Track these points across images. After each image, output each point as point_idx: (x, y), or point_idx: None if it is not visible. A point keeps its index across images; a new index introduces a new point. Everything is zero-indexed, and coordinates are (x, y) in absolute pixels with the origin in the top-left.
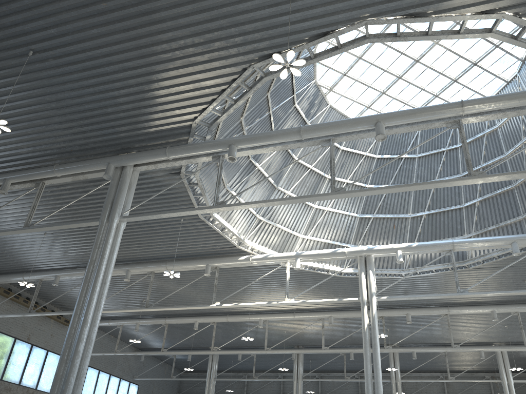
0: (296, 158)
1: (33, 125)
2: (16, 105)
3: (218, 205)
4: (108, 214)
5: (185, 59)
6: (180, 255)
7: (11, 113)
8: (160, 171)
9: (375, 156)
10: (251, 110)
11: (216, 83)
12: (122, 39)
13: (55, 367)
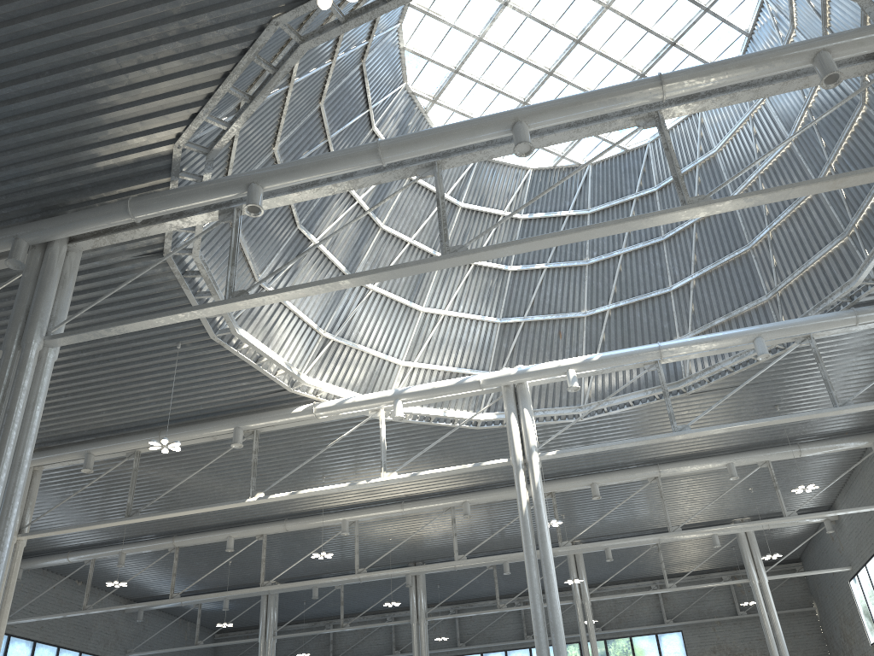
0: (382, 225)
1: None
2: None
3: (233, 298)
4: (19, 333)
5: (142, 11)
6: (185, 415)
7: None
8: (123, 251)
9: (519, 216)
10: (292, 133)
11: (210, 61)
12: None
13: None
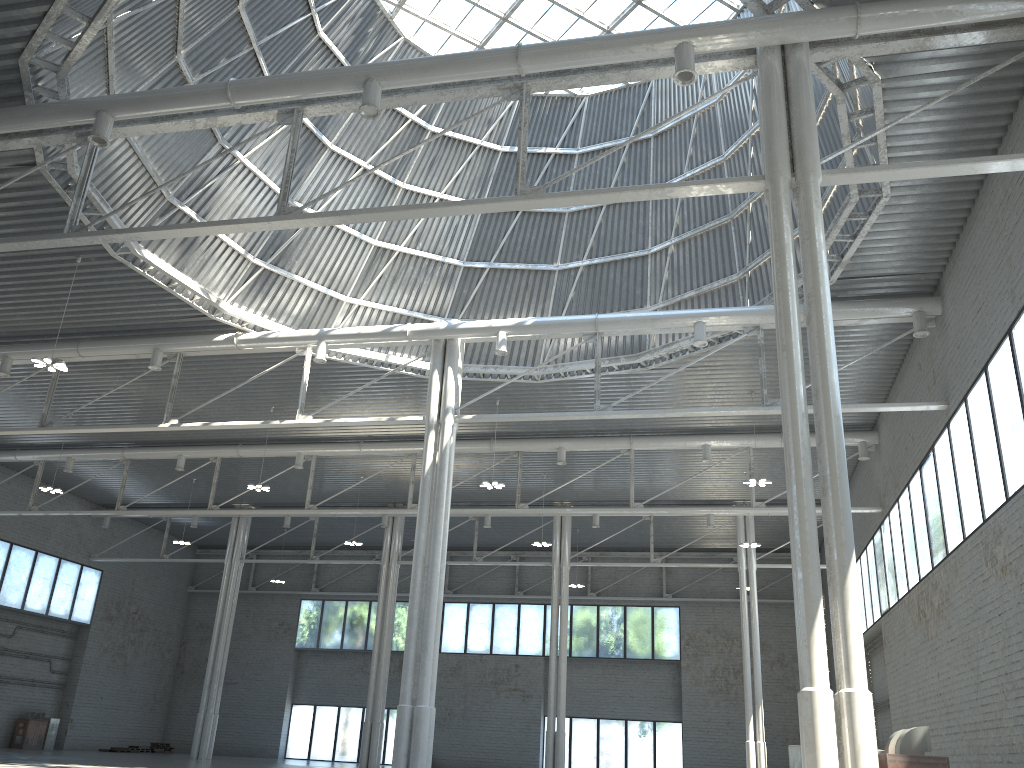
0: (331, 145)
1: None
2: None
3: (70, 233)
4: None
5: None
6: (106, 329)
7: None
8: None
9: (498, 148)
10: (202, 40)
11: None
12: None
13: None
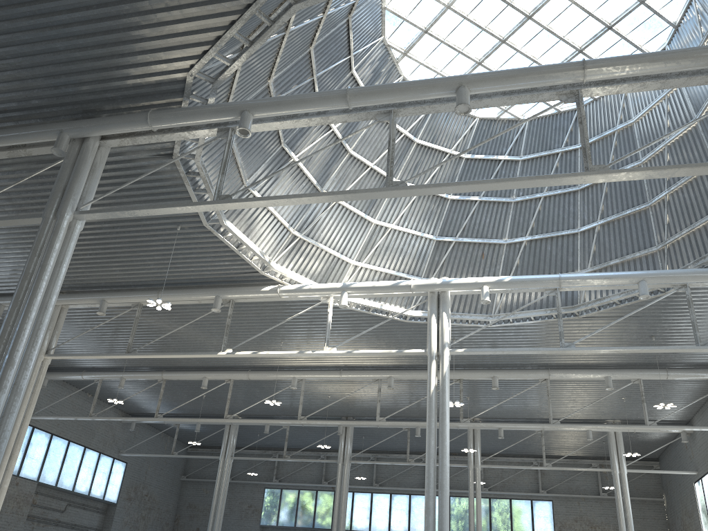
0: (350, 150)
1: None
2: None
3: (219, 200)
4: (56, 206)
5: None
6: (179, 281)
7: None
8: (142, 150)
9: (463, 155)
10: (285, 70)
11: (221, 10)
12: None
13: None
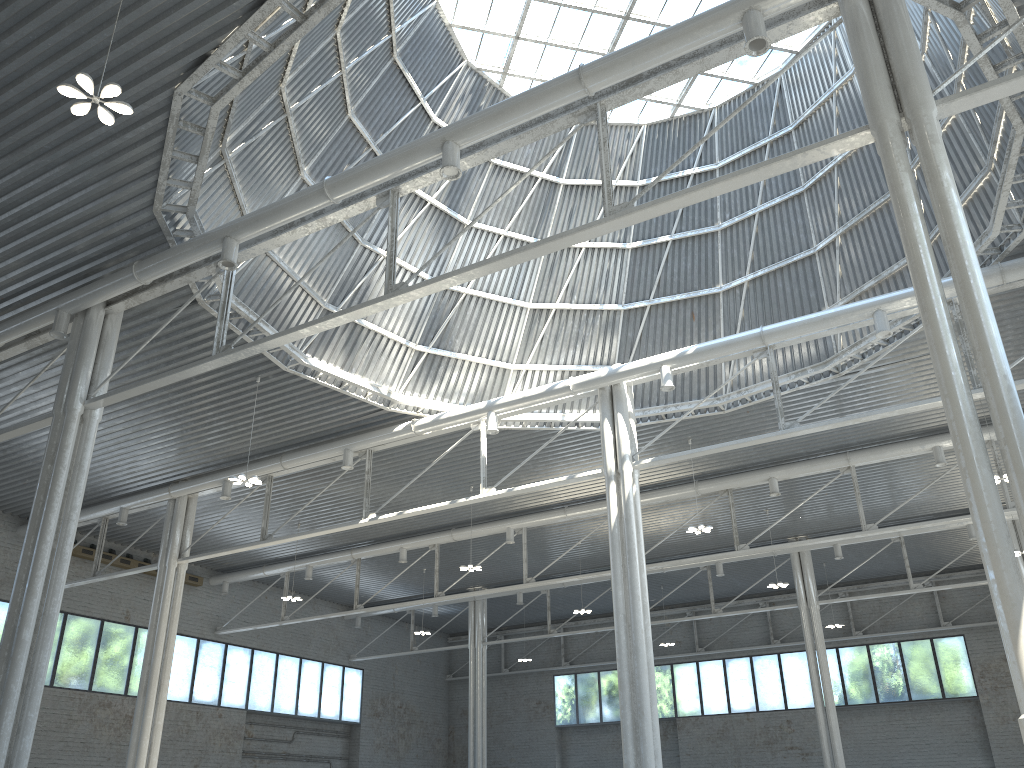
0: (467, 221)
1: None
2: None
3: (217, 354)
4: (64, 400)
5: (63, 107)
6: (302, 439)
7: None
8: (165, 304)
9: (634, 183)
10: (322, 153)
11: (144, 134)
12: None
13: (188, 658)
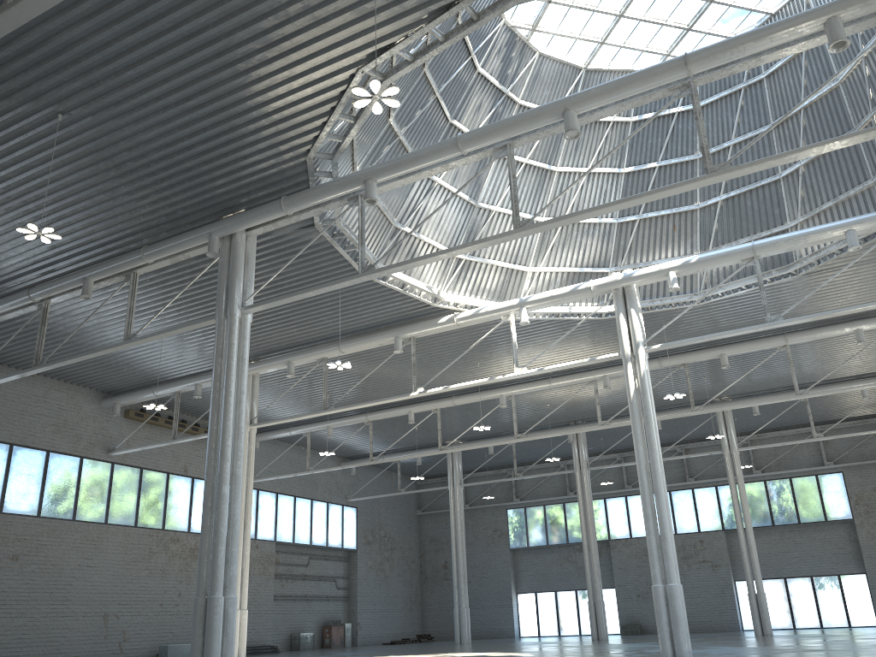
0: None
1: (96, 203)
2: (65, 184)
3: (364, 272)
4: (224, 307)
5: (265, 81)
6: (356, 329)
7: (62, 194)
8: (286, 227)
9: (628, 119)
10: (404, 102)
11: (320, 101)
12: (171, 74)
13: None
